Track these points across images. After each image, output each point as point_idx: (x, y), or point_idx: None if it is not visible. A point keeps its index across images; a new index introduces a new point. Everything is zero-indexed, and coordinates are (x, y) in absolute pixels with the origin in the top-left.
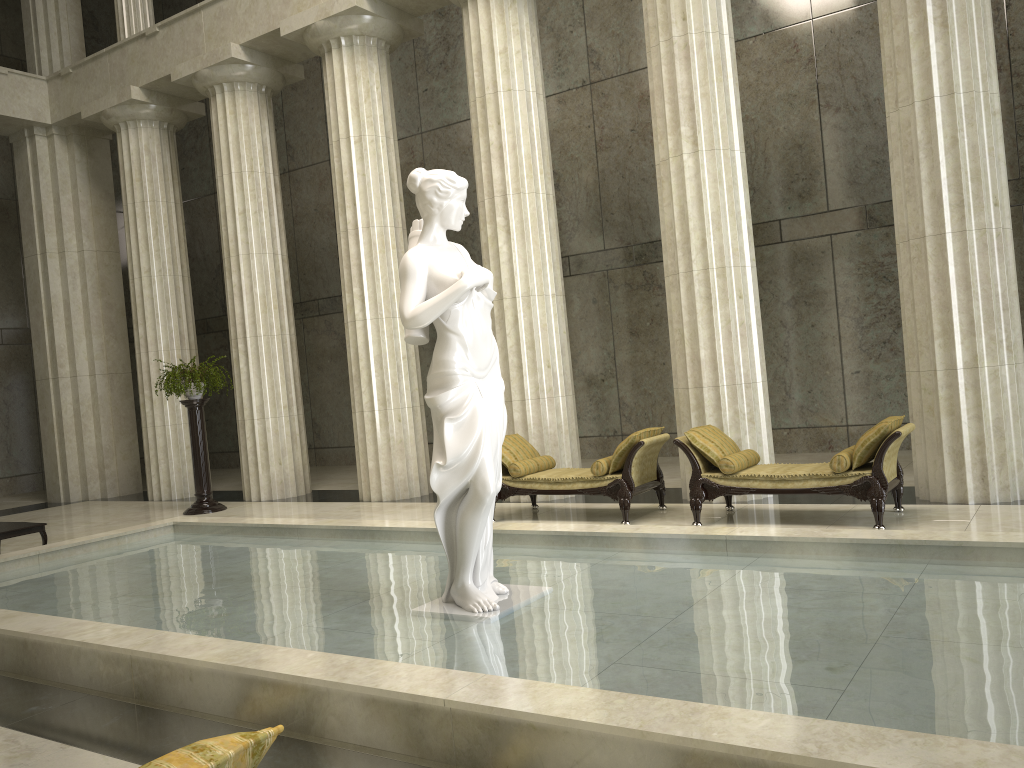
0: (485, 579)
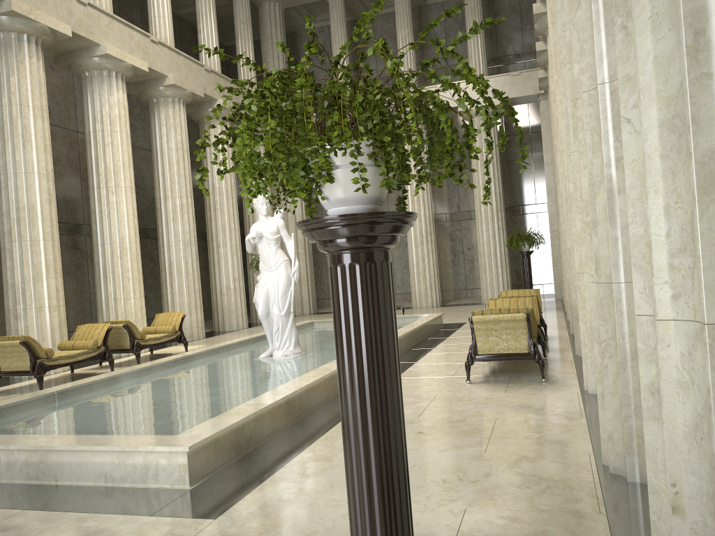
0: (276, 348)
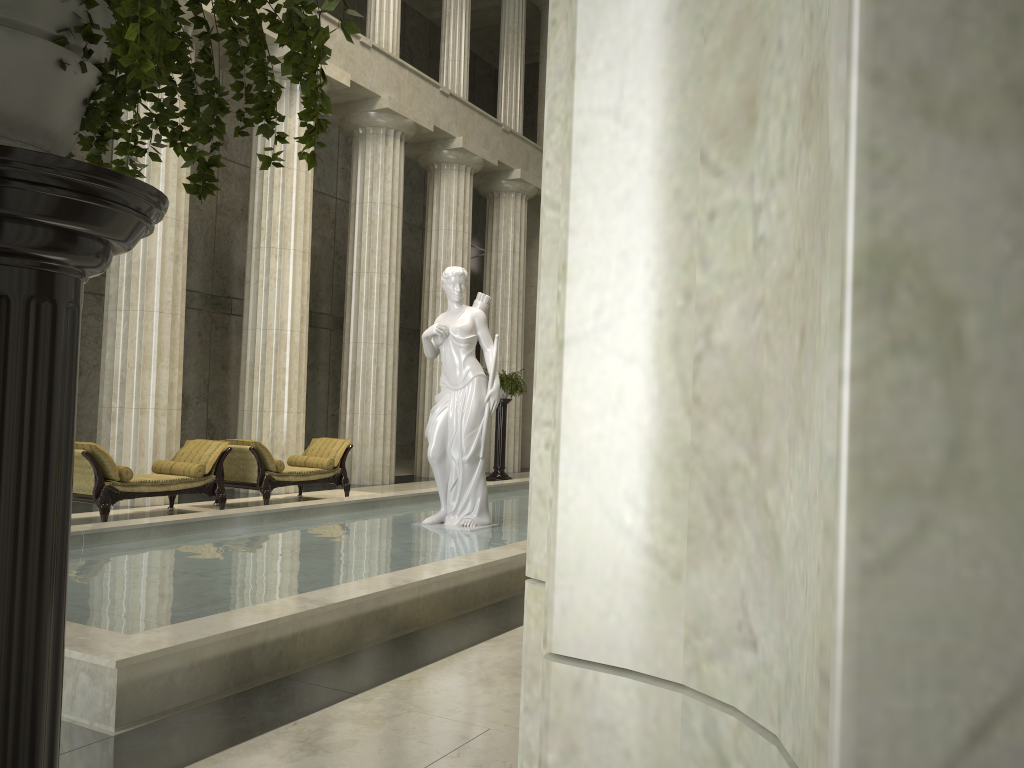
0: (450, 511)
